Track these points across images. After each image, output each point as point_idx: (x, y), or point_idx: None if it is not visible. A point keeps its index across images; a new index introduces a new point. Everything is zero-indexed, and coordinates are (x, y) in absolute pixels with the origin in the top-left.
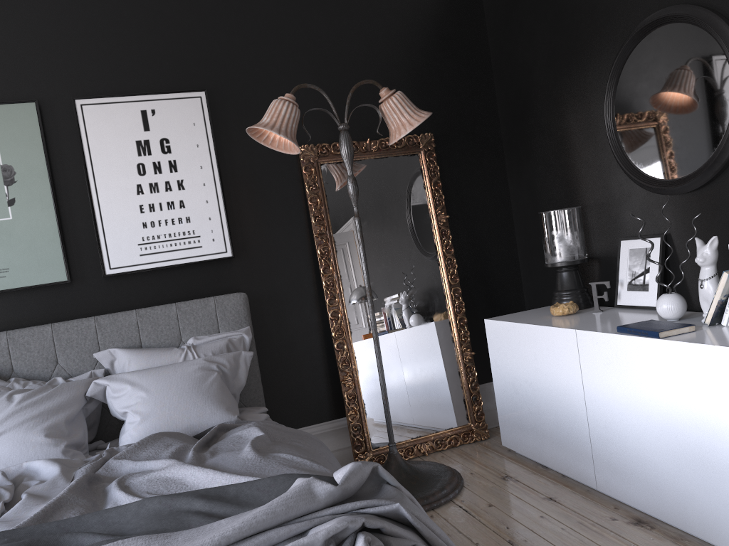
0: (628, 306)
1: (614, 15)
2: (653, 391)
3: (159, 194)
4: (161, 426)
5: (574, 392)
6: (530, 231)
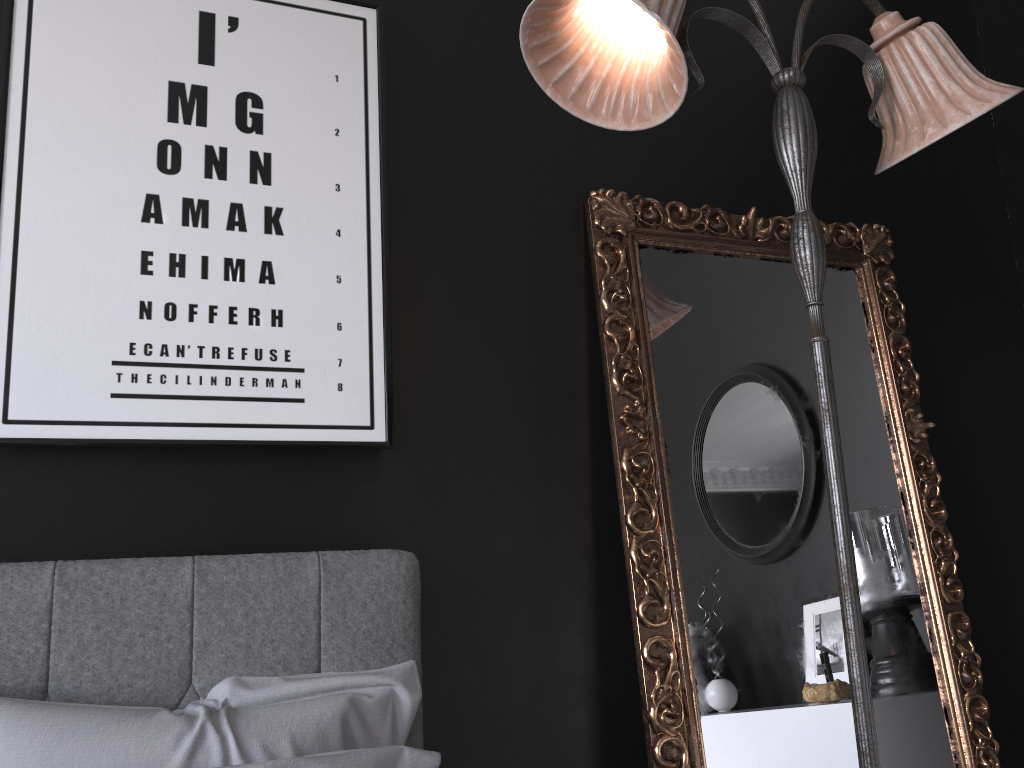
0: None
1: None
2: None
3: (206, 232)
4: None
5: None
6: None
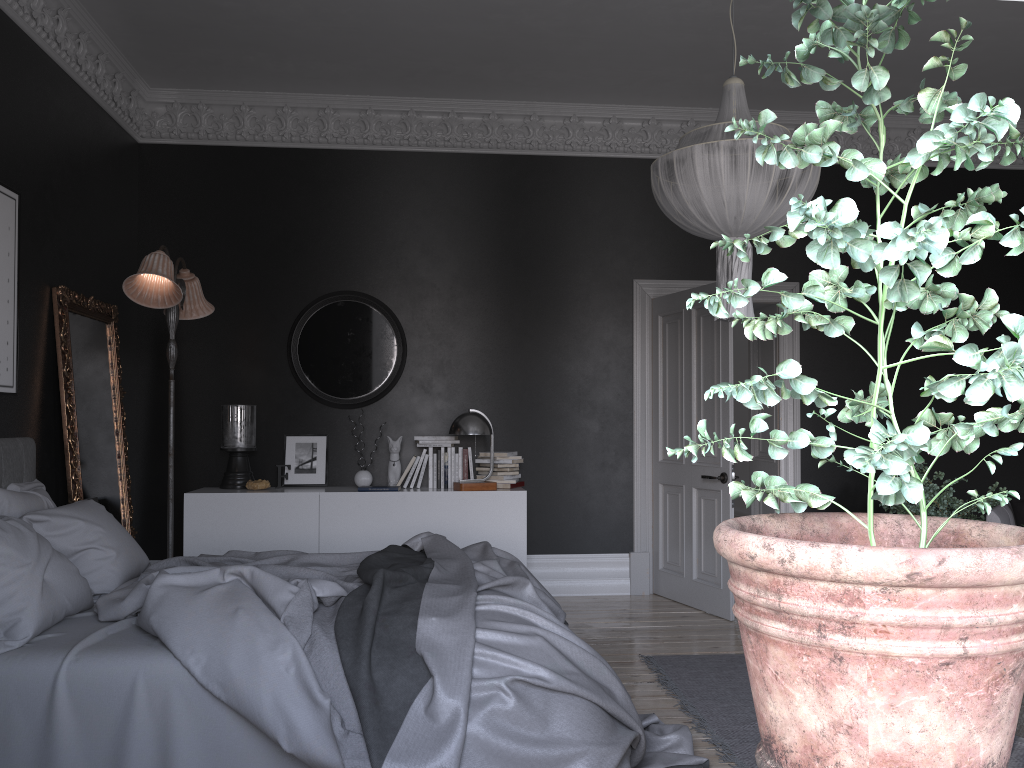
0: (298, 485)
1: (307, 276)
2: (388, 525)
3: None
4: (130, 561)
5: (308, 540)
6: (162, 420)
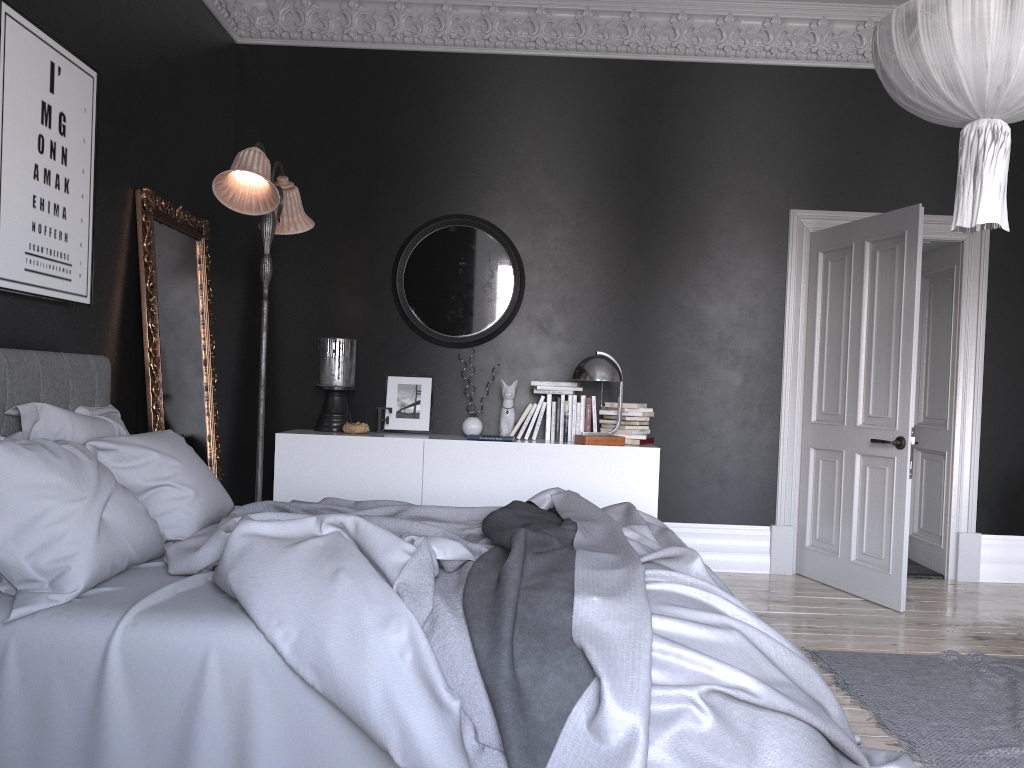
0: (399, 430)
1: (416, 197)
2: (500, 480)
3: (50, 188)
4: (211, 504)
5: (410, 492)
6: (254, 353)
